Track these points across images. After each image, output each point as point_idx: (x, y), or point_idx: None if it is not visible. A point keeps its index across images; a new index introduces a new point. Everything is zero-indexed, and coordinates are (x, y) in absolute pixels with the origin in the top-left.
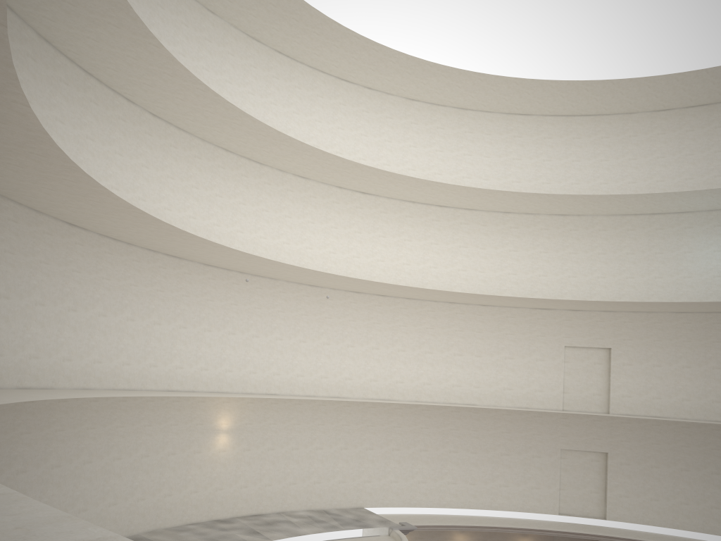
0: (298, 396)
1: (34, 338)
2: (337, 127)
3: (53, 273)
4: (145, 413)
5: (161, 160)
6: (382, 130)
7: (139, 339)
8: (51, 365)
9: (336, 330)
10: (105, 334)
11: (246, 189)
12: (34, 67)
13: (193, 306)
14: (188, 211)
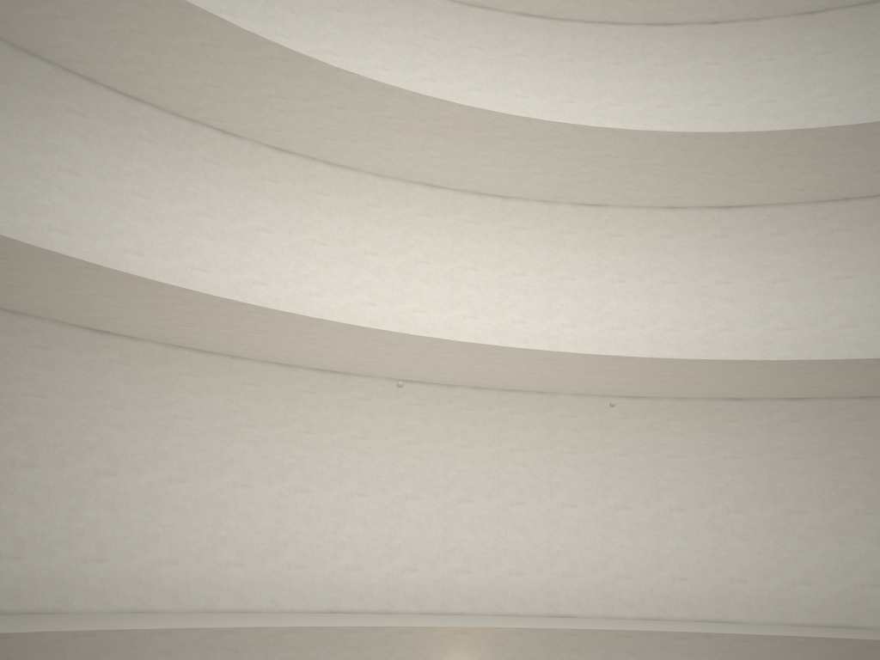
0: (621, 619)
1: (10, 524)
2: (655, 105)
3: (57, 412)
4: (281, 656)
5: (298, 217)
6: (753, 86)
7: (263, 519)
8: (53, 570)
9: (696, 481)
10: (186, 514)
11: (477, 243)
12: (2, 92)
13: (378, 455)
14: (359, 294)
